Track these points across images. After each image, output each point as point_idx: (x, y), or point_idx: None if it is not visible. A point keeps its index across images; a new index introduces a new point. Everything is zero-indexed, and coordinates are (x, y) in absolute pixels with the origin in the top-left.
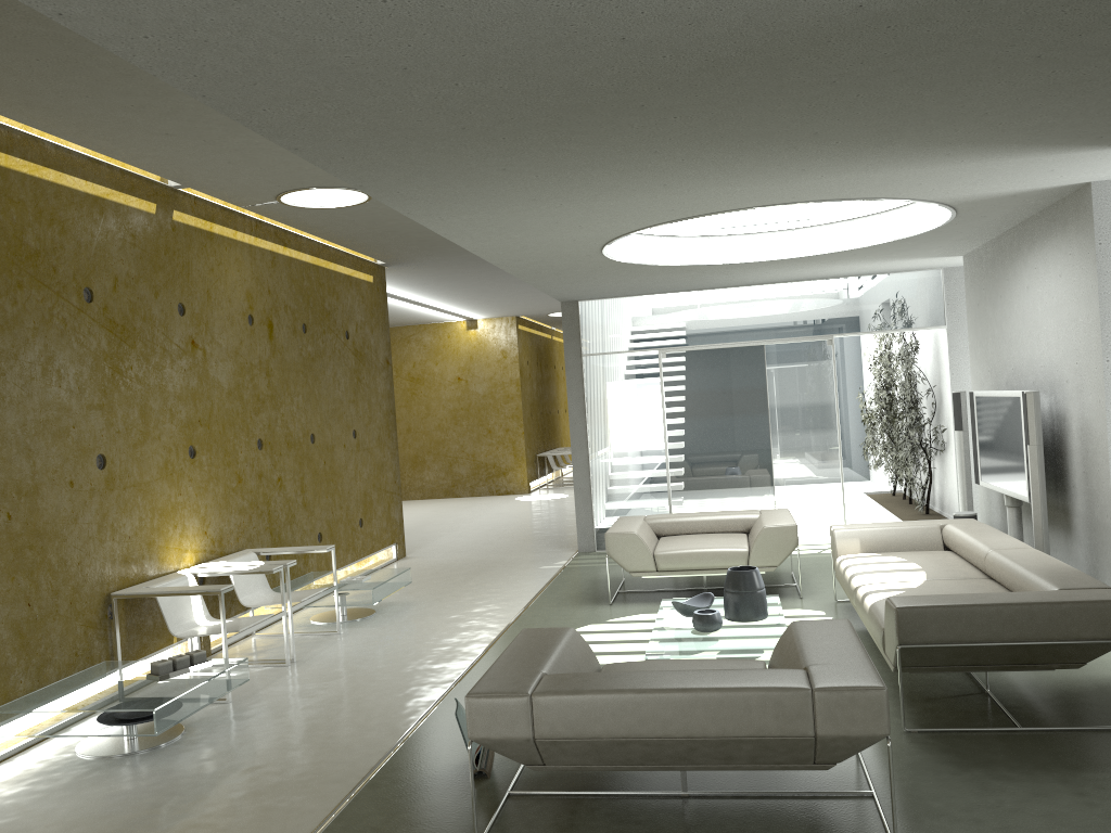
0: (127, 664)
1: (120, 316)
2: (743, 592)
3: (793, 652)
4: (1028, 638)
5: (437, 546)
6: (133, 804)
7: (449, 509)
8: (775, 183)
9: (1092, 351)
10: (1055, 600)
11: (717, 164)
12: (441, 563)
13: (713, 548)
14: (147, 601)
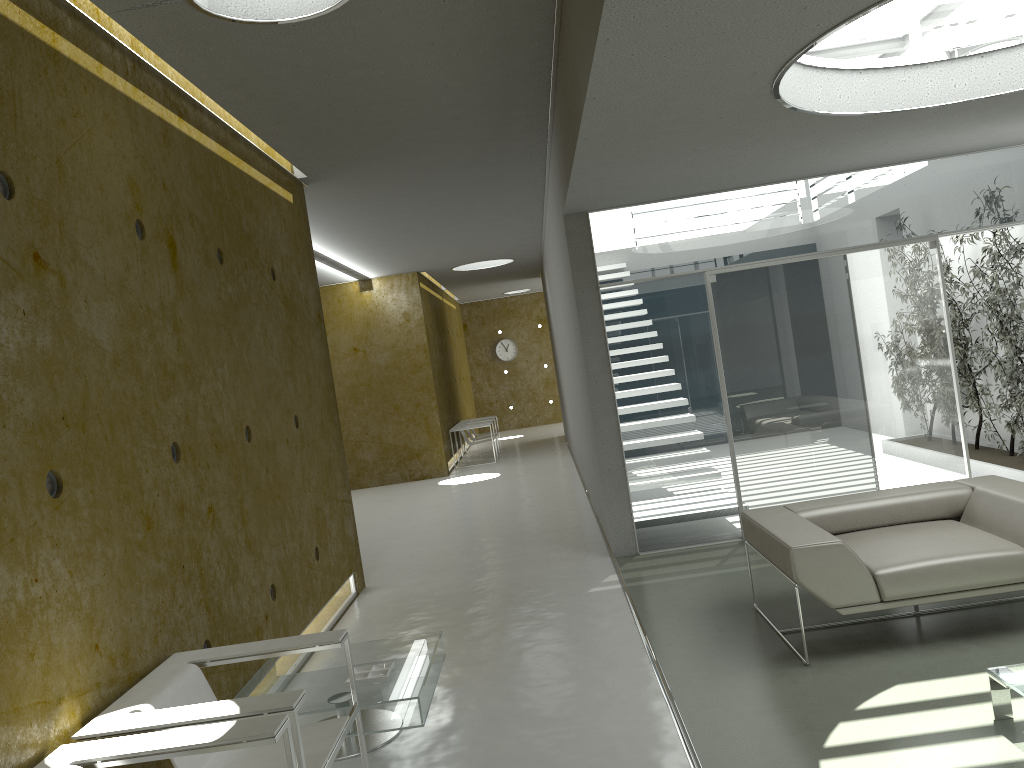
0: None
1: None
2: None
3: None
4: None
5: (397, 563)
6: None
7: (367, 504)
8: None
9: None
10: None
11: None
12: (428, 595)
13: (970, 554)
14: None
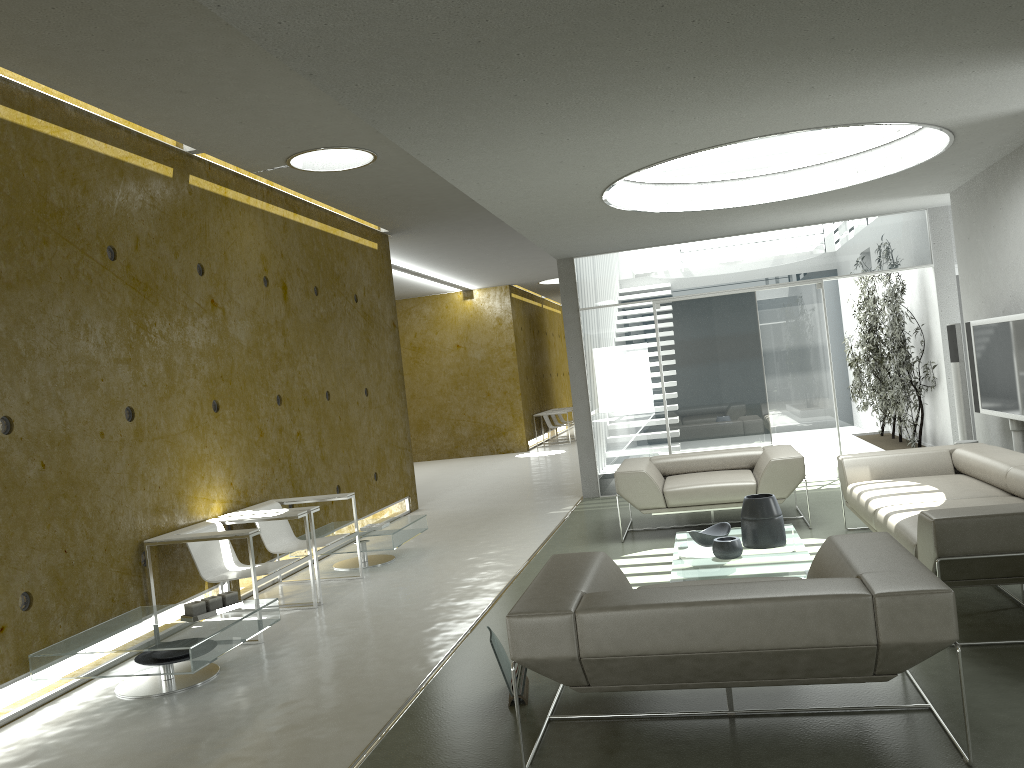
0: (162, 608)
1: (143, 274)
2: (761, 519)
3: (838, 564)
4: None
5: (447, 498)
6: (173, 740)
7: (454, 467)
8: (781, 106)
9: None
10: None
11: (728, 82)
12: (452, 513)
13: (721, 483)
14: (178, 549)
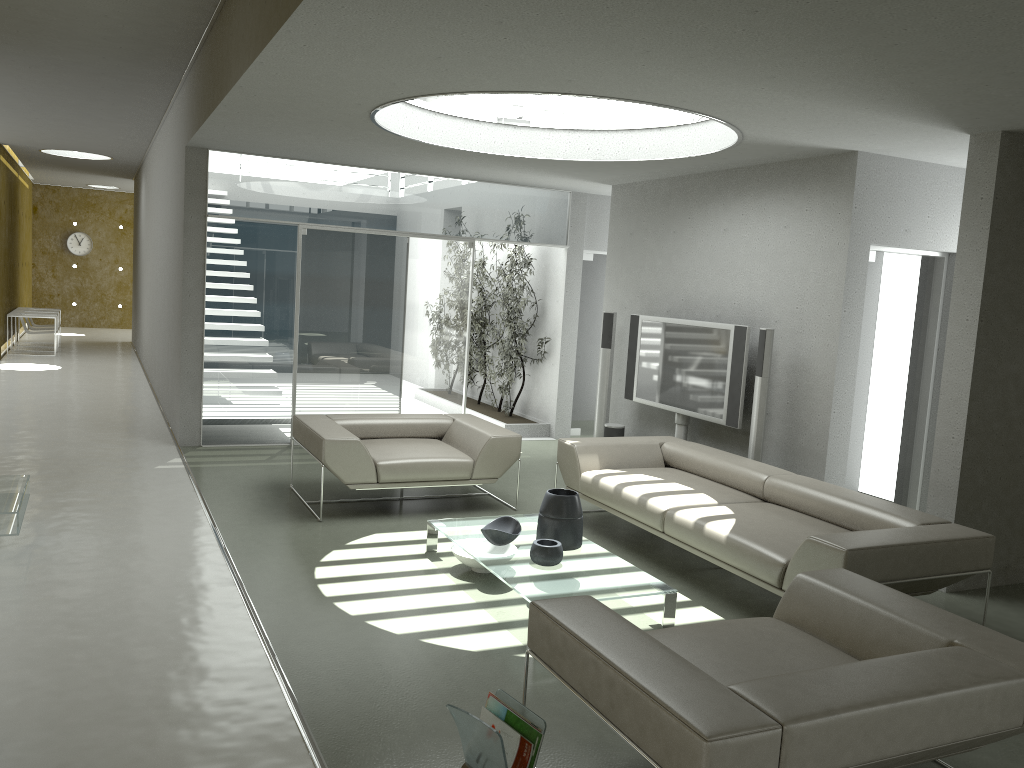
0: None
1: None
2: (570, 519)
3: (873, 617)
4: (929, 573)
5: None
6: None
7: None
8: (716, 83)
9: (825, 301)
10: (948, 538)
11: (748, 46)
12: None
13: (438, 458)
14: None
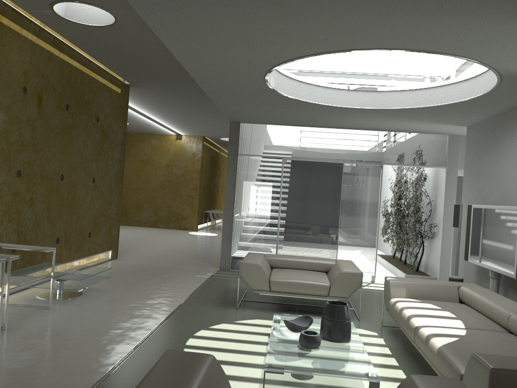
0: None
1: None
2: (337, 321)
3: None
4: None
5: (138, 254)
6: None
7: (152, 233)
8: (411, 21)
9: None
10: None
11: None
12: (136, 265)
13: (307, 281)
14: None
